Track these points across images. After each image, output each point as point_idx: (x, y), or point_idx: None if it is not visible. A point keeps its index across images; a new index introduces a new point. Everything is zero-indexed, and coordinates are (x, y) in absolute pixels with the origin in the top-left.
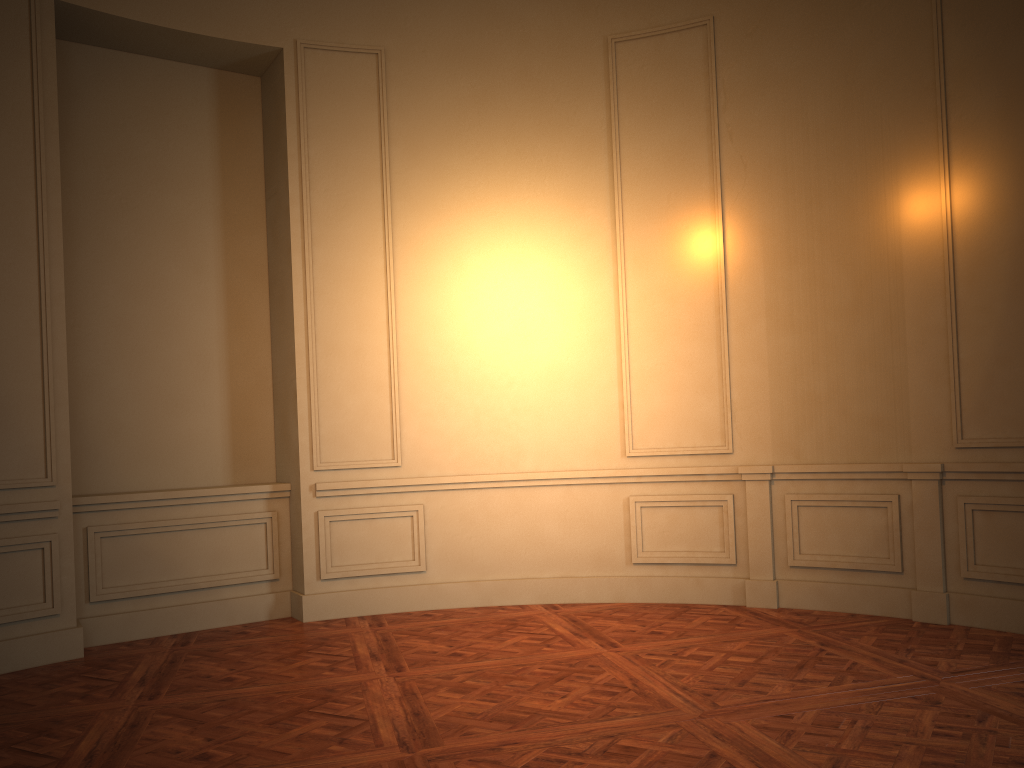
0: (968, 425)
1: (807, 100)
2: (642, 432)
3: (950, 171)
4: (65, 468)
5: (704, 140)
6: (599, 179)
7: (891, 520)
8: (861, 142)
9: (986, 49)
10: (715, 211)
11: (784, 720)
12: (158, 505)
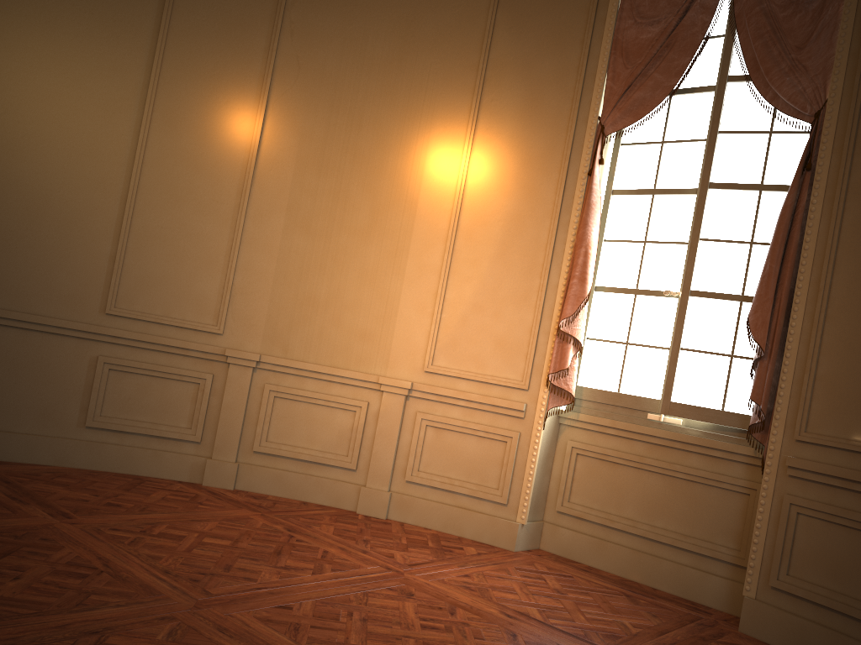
0: (439, 355)
1: (370, 32)
2: (130, 292)
3: (473, 142)
4: None
5: (265, 26)
6: (144, 15)
7: (357, 423)
8: (407, 89)
9: (523, 55)
10: (260, 98)
11: (285, 612)
12: None
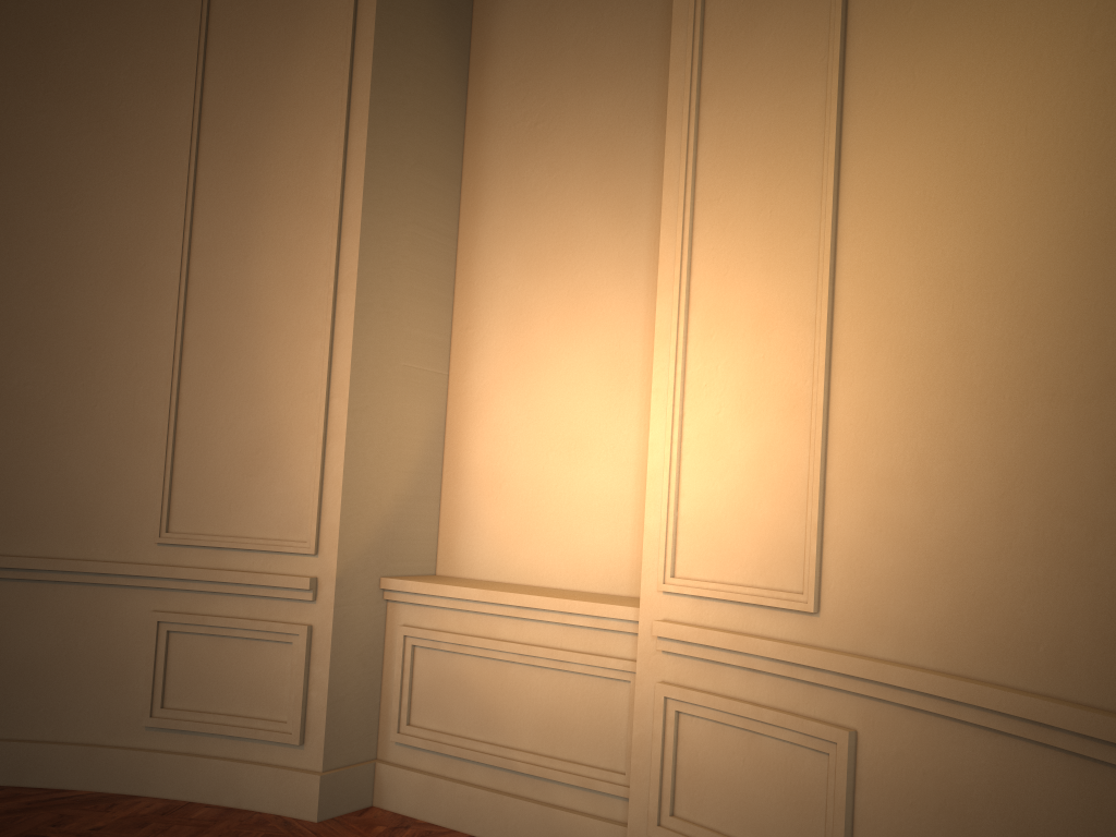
0: None
1: None
2: None
3: None
4: (332, 531)
5: None
6: None
7: None
8: None
9: None
10: None
11: None
12: (478, 610)
